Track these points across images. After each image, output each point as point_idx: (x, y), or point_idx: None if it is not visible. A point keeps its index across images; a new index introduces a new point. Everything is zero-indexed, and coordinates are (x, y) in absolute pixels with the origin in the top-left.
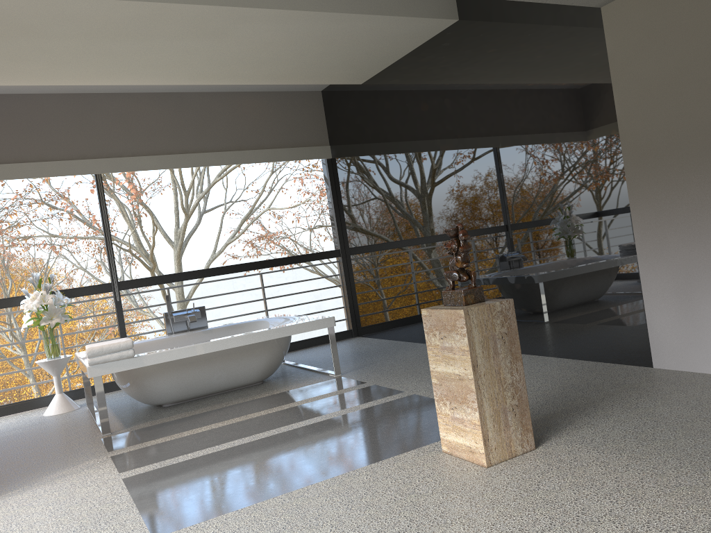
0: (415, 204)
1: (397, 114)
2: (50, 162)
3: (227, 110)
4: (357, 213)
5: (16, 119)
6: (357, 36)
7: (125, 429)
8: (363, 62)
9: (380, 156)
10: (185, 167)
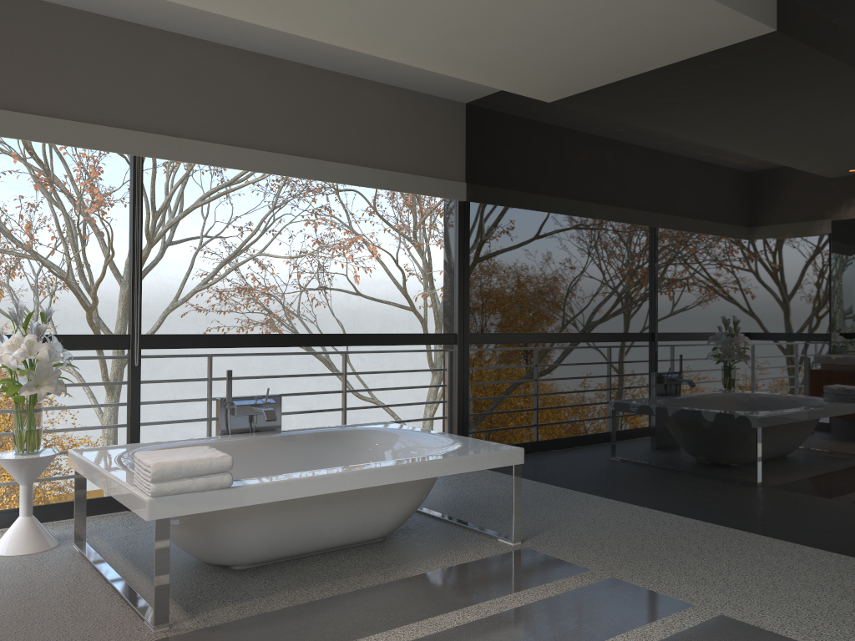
0: (623, 289)
1: (614, 155)
2: (65, 121)
3: (340, 101)
4: (499, 286)
5: (21, 38)
6: (629, 21)
7: (191, 619)
8: (589, 67)
9: (566, 211)
10: (270, 173)
